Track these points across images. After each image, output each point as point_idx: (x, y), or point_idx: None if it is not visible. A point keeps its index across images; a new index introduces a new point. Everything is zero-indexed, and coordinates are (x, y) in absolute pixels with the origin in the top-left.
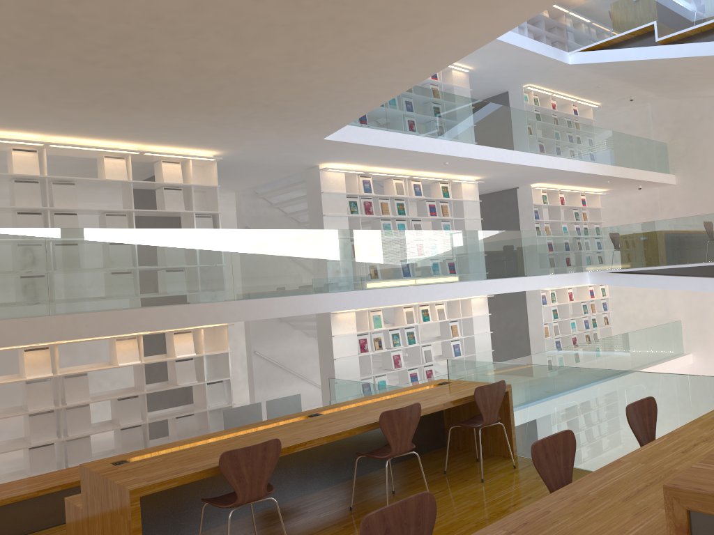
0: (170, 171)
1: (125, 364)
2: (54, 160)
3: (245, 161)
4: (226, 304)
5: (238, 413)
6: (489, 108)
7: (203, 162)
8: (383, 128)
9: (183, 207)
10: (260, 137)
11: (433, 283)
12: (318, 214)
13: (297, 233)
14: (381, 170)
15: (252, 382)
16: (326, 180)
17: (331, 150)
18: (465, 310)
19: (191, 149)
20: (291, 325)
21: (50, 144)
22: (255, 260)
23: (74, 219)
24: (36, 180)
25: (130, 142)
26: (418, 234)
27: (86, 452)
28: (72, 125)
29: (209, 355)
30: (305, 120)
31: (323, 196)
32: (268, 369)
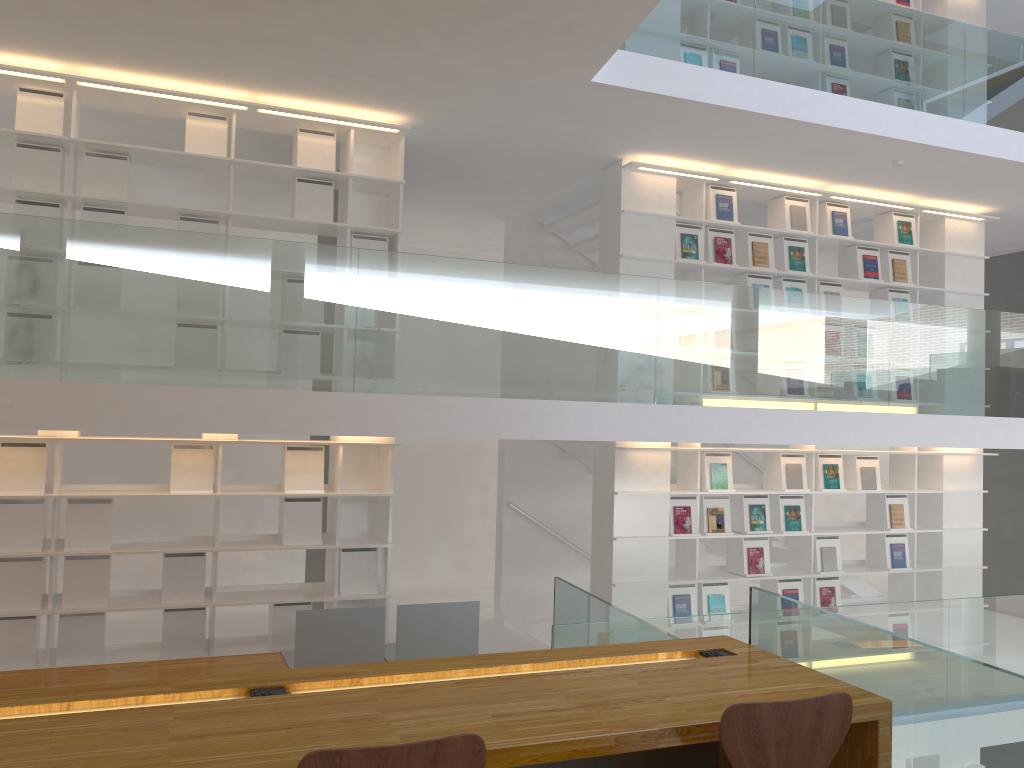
0: (312, 149)
1: (182, 493)
2: (141, 129)
3: (472, 142)
4: (324, 396)
5: (329, 621)
6: (1014, 48)
7: (383, 138)
8: (742, 72)
9: (329, 217)
10: (456, 74)
11: (831, 408)
12: (613, 253)
13: (512, 272)
14: (760, 178)
15: (500, 557)
16: (635, 189)
17: (625, 115)
18: (928, 477)
19: (348, 106)
20: (583, 465)
21: (75, 80)
22: (409, 316)
23: (119, 220)
24: (60, 146)
25: (225, 84)
26: (806, 301)
27: (92, 641)
28: (83, 34)
29: (363, 498)
30: (523, 21)
31: (624, 220)
32: (531, 537)
